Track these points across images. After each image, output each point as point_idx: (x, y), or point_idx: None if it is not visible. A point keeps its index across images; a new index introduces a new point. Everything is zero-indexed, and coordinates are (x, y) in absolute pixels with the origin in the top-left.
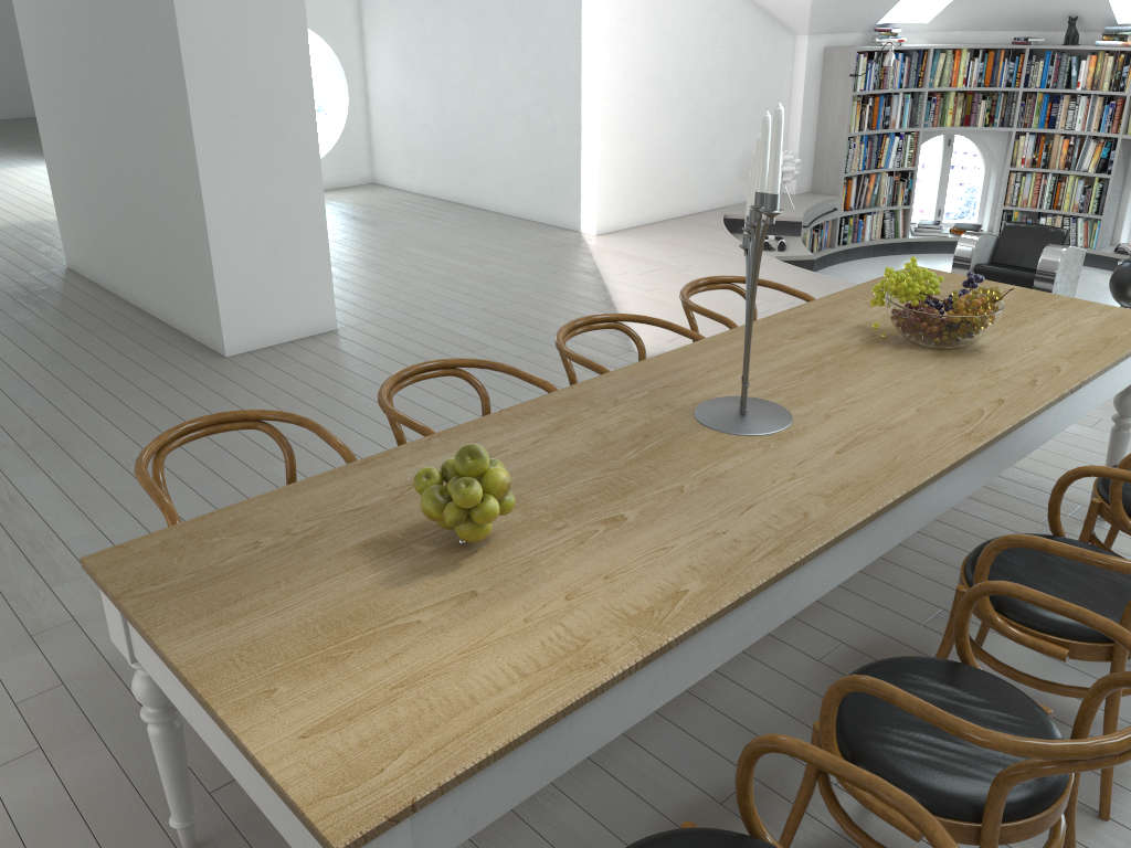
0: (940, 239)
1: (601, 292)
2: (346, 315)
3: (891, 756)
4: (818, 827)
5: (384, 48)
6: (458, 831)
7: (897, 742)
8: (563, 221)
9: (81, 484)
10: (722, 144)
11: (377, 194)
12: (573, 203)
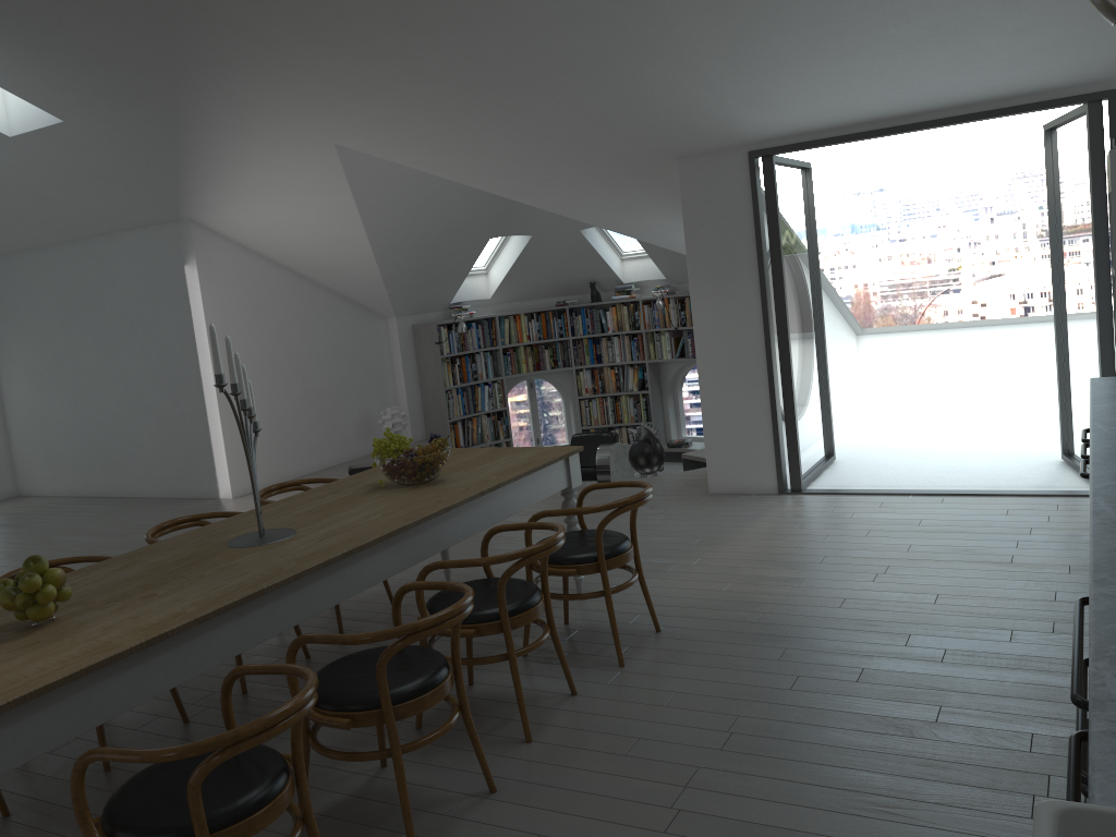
0: None
1: None
2: None
3: (335, 690)
4: (339, 796)
5: (19, 372)
6: (19, 755)
7: (341, 683)
8: (203, 492)
9: None
10: (339, 409)
11: (21, 503)
12: (209, 475)
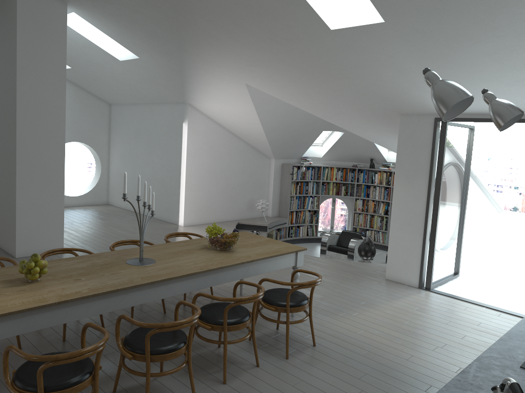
0: None
1: None
2: (69, 247)
3: (132, 340)
4: (136, 383)
5: (116, 153)
6: None
7: (137, 338)
8: (173, 220)
9: None
10: (239, 195)
11: (106, 208)
12: (176, 214)
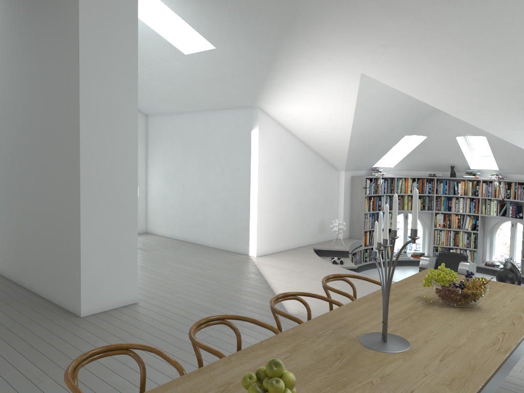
0: (407, 259)
1: (265, 283)
2: (141, 295)
3: None
4: None
5: (157, 172)
6: None
7: None
8: (240, 250)
9: (4, 389)
10: (311, 216)
11: (149, 237)
12: (245, 242)
